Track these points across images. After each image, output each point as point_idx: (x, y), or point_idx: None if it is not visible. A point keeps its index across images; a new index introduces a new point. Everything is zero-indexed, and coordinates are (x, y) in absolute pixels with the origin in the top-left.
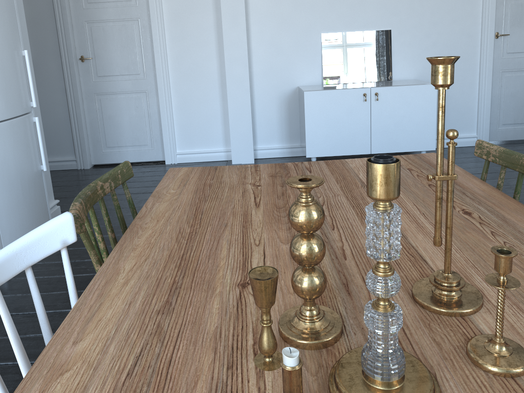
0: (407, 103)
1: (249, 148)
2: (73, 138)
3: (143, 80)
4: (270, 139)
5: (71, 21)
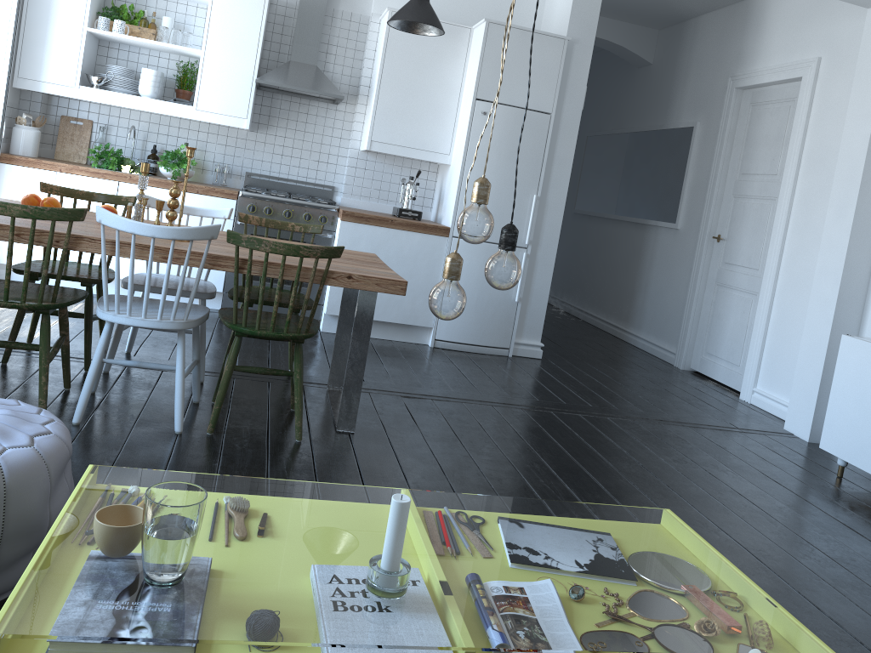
0: None
1: (809, 415)
2: (680, 327)
3: (757, 278)
4: None
5: (721, 193)
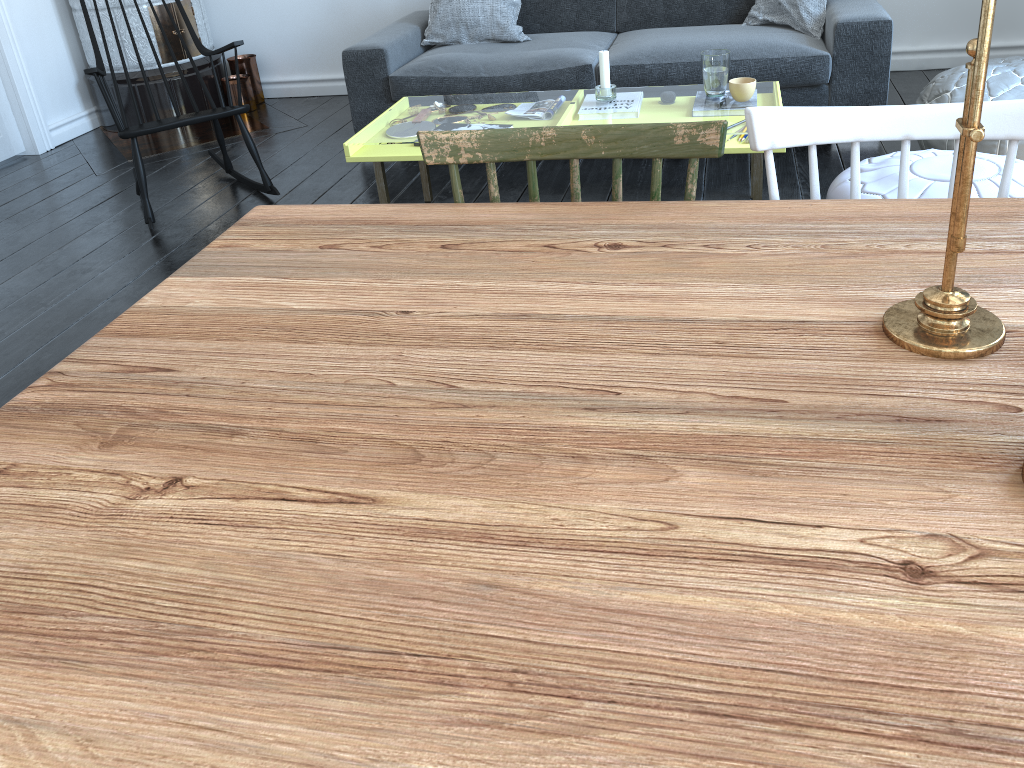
0: None
1: None
2: None
3: None
4: None
5: None
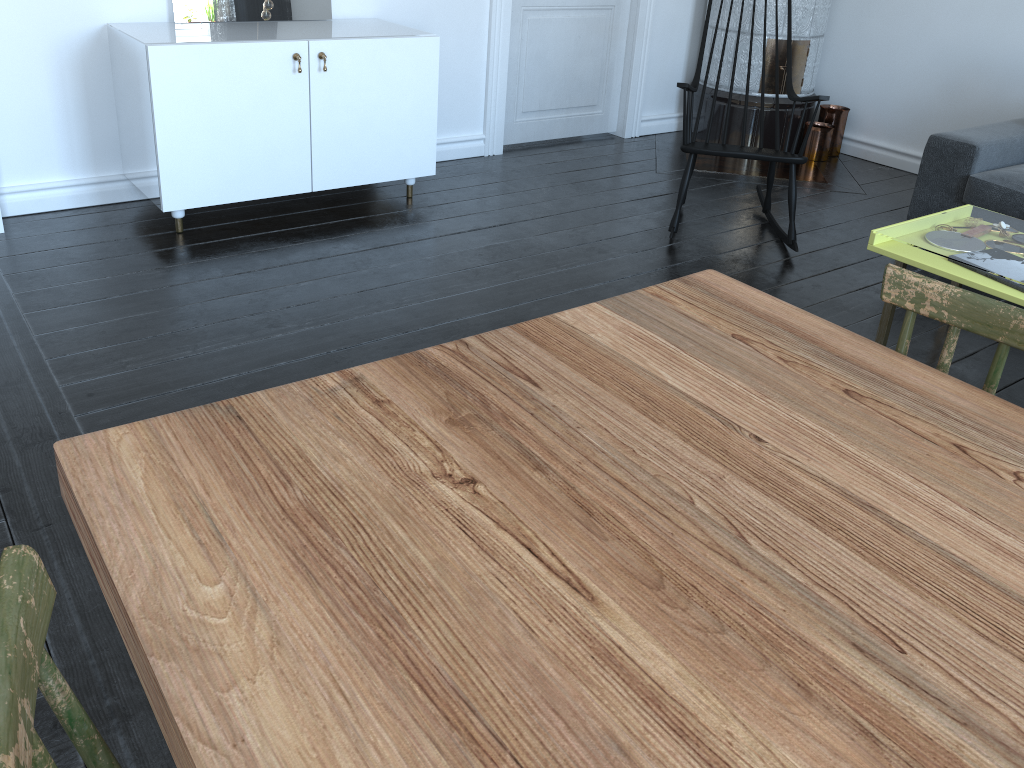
0: (384, 77)
1: None
2: None
3: None
4: (40, 164)
5: None
